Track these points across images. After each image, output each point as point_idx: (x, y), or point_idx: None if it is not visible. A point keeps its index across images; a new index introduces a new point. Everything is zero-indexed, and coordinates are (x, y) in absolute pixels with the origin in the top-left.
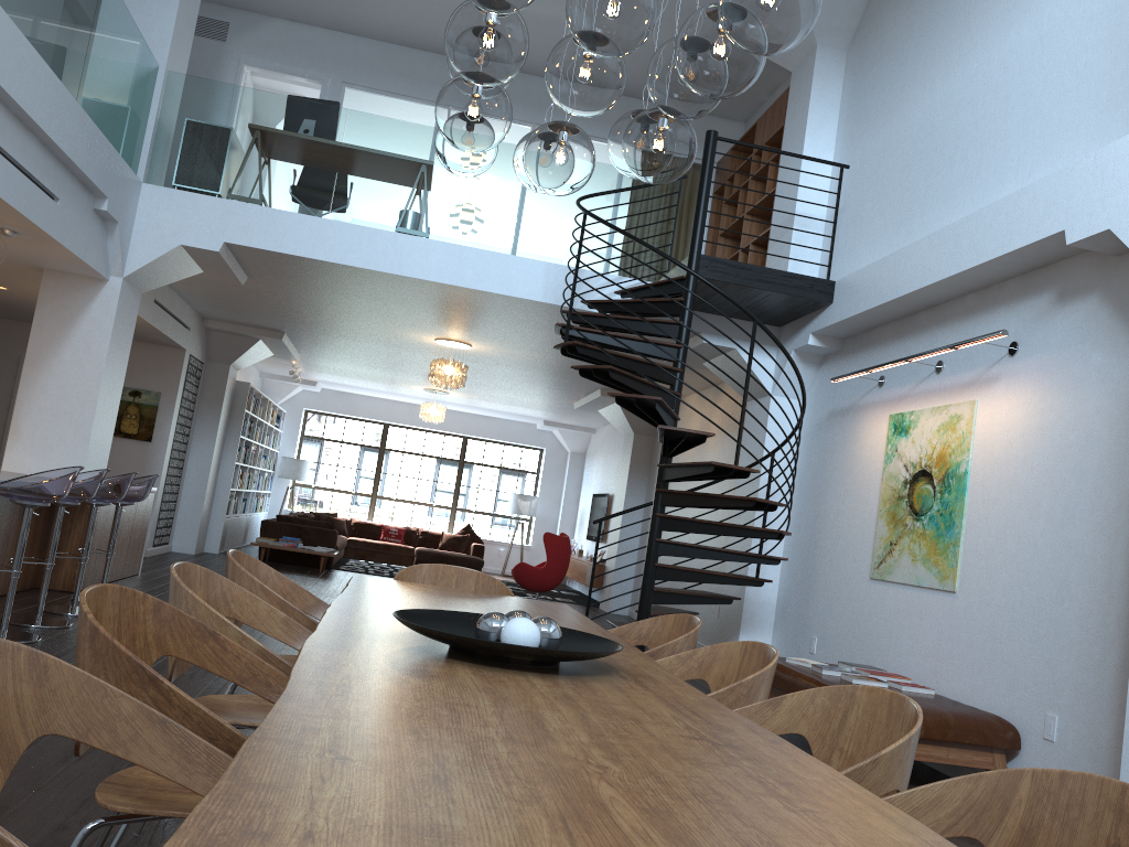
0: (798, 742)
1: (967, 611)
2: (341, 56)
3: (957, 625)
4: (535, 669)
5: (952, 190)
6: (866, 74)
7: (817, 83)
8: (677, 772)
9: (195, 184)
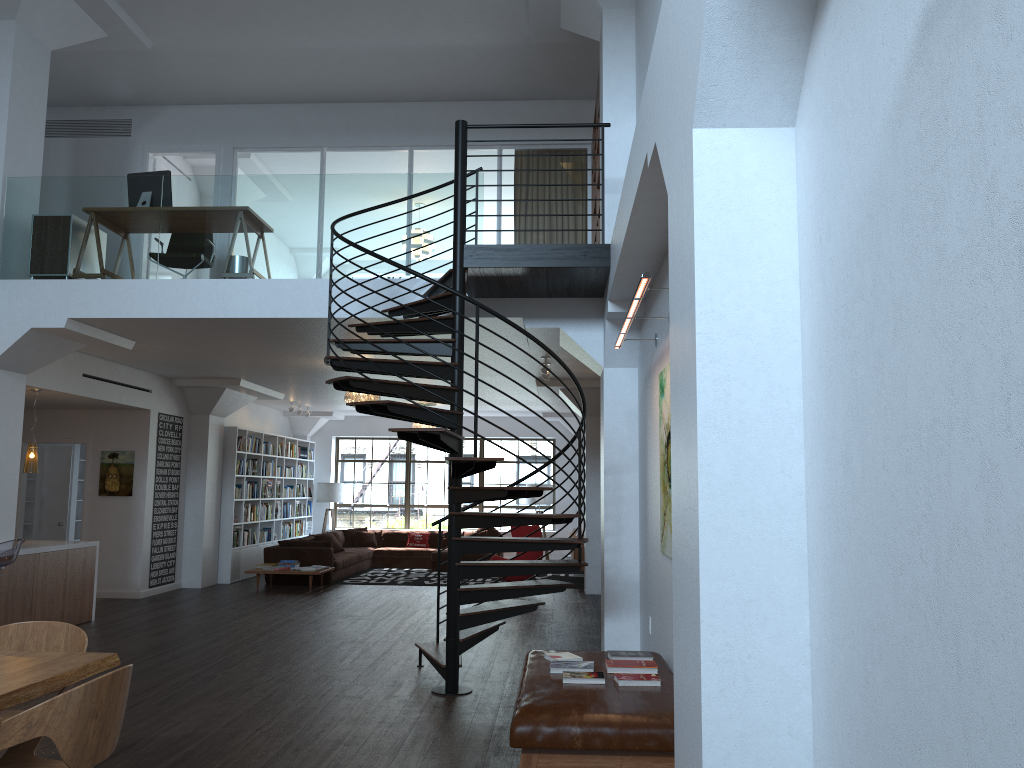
0: None
1: None
2: (229, 126)
3: None
4: None
5: None
6: (640, 26)
7: (608, 46)
8: None
9: (40, 271)
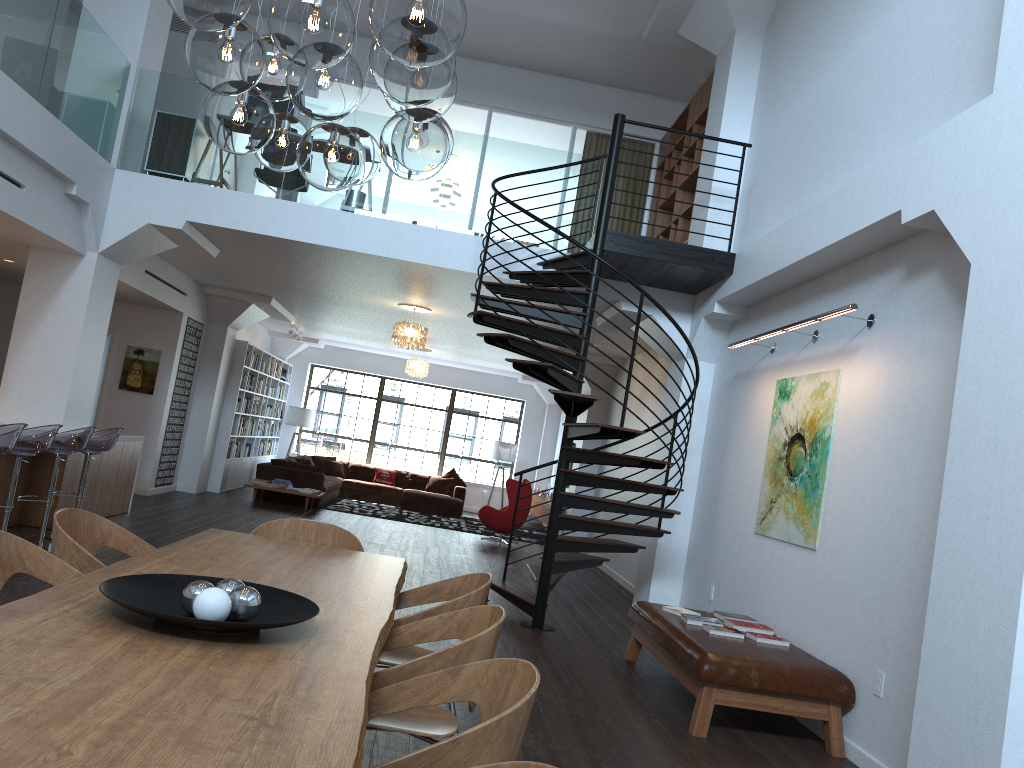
0: (666, 686)
1: (823, 569)
2: None
3: (816, 582)
4: (212, 637)
5: (834, 168)
6: (777, 57)
7: (735, 66)
8: (147, 759)
9: (162, 169)
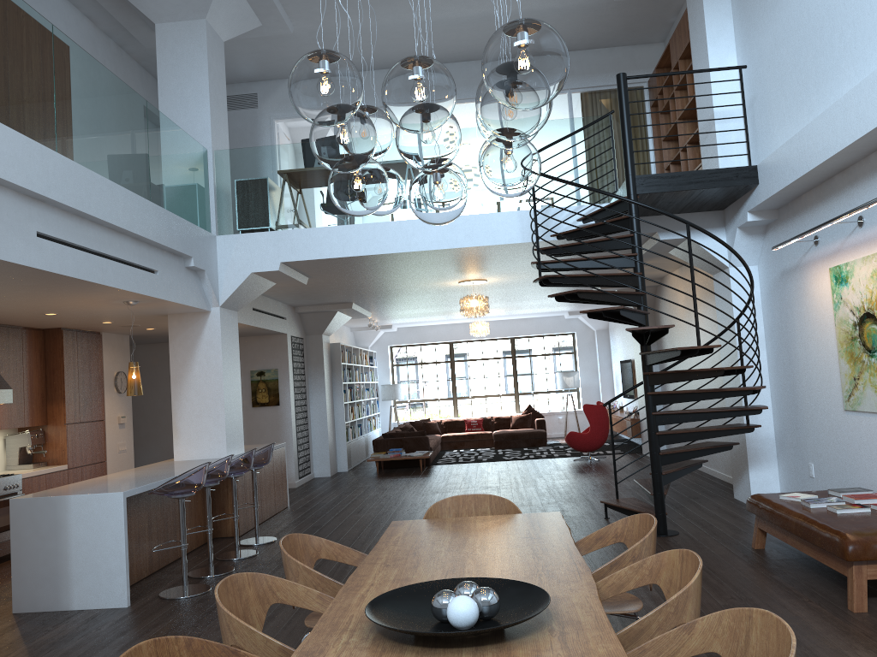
0: (804, 567)
1: None
2: None
3: None
4: (474, 641)
5: (837, 66)
6: None
7: None
8: None
9: (251, 226)
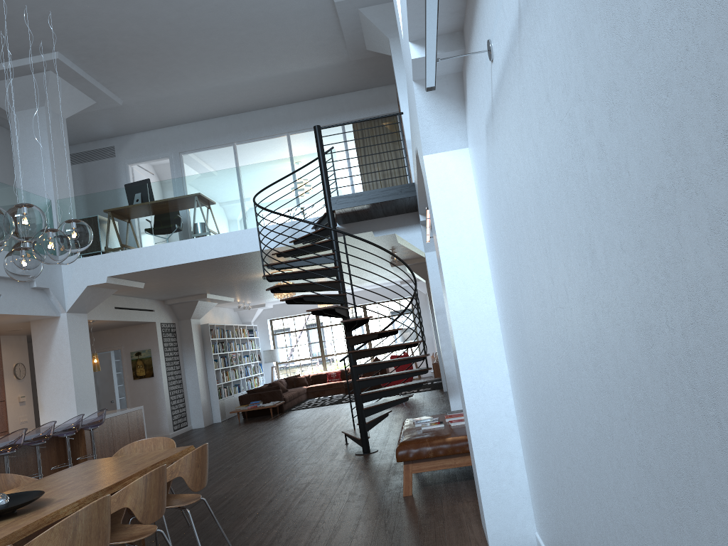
0: None
1: None
2: (174, 139)
3: None
4: None
5: None
6: None
7: (396, 60)
8: None
9: (86, 252)
